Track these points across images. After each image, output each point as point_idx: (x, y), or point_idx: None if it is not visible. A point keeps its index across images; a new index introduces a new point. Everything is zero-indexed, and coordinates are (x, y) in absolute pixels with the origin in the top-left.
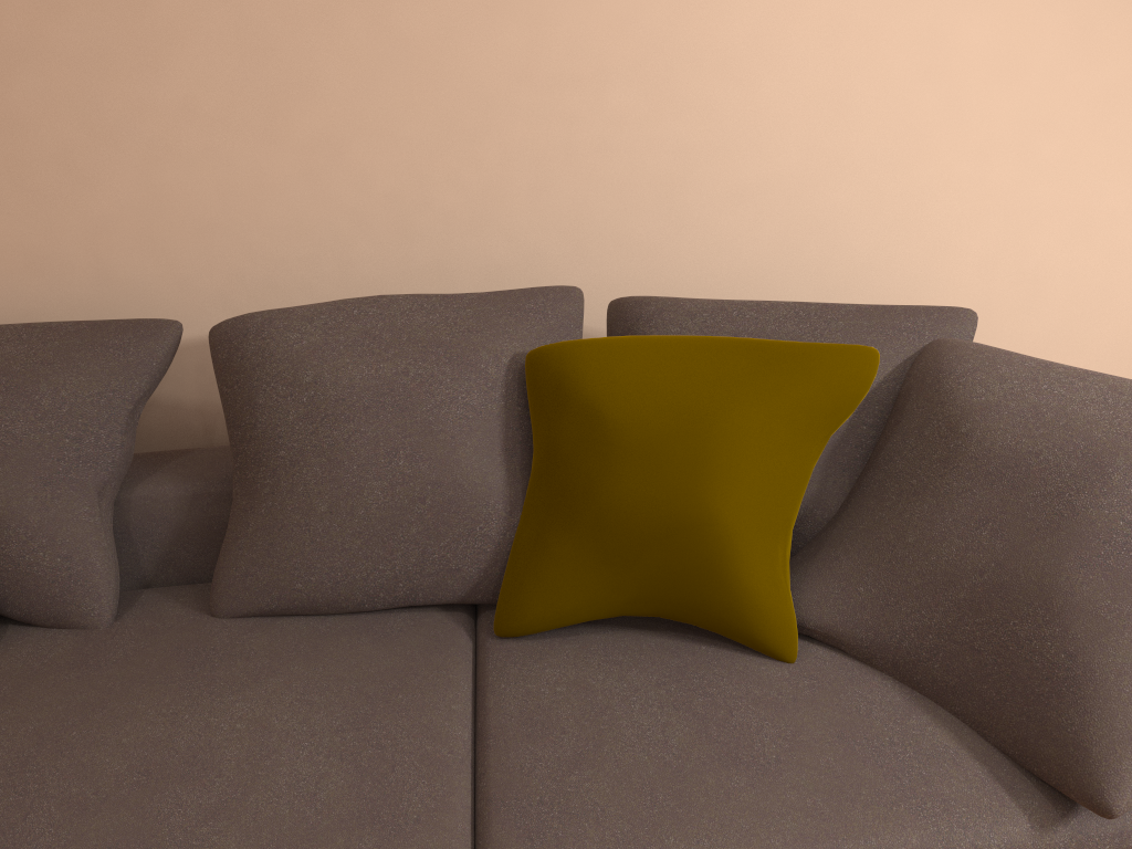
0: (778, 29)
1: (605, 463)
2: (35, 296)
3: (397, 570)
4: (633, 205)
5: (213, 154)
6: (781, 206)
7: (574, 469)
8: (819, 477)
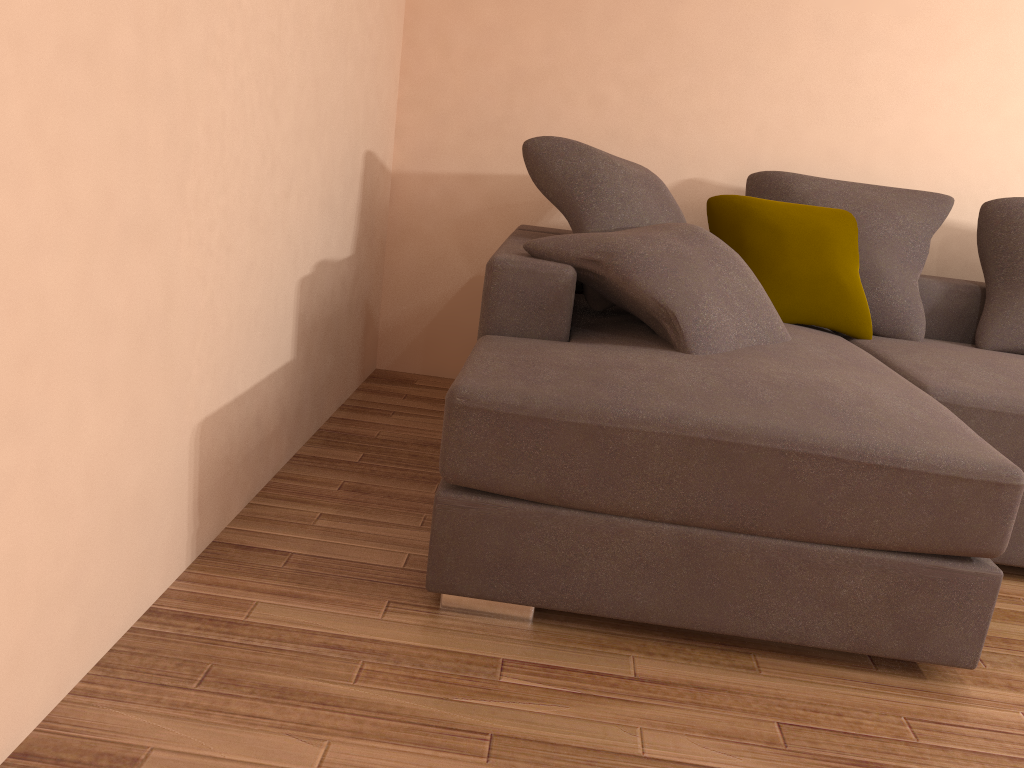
0: None
1: None
2: (824, 175)
3: None
4: None
5: (954, 114)
6: None
7: None
8: None
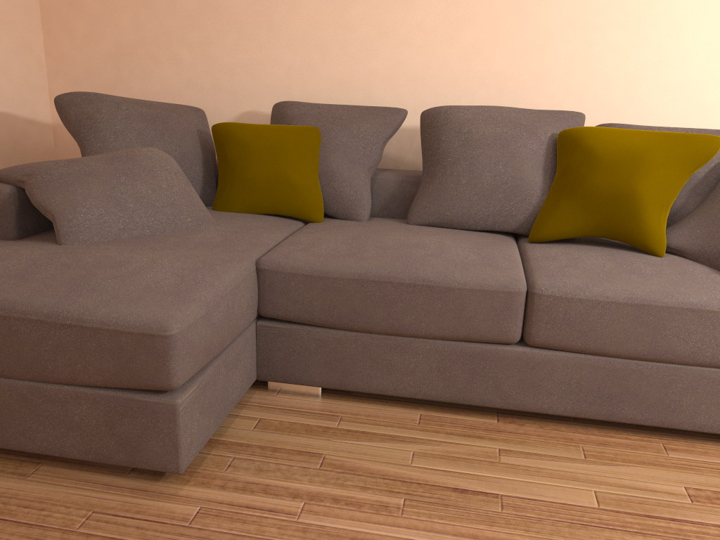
0: (698, 10)
1: (591, 170)
2: (339, 100)
3: (489, 212)
4: (611, 88)
5: (426, 46)
6: (685, 96)
7: (576, 173)
8: (686, 196)
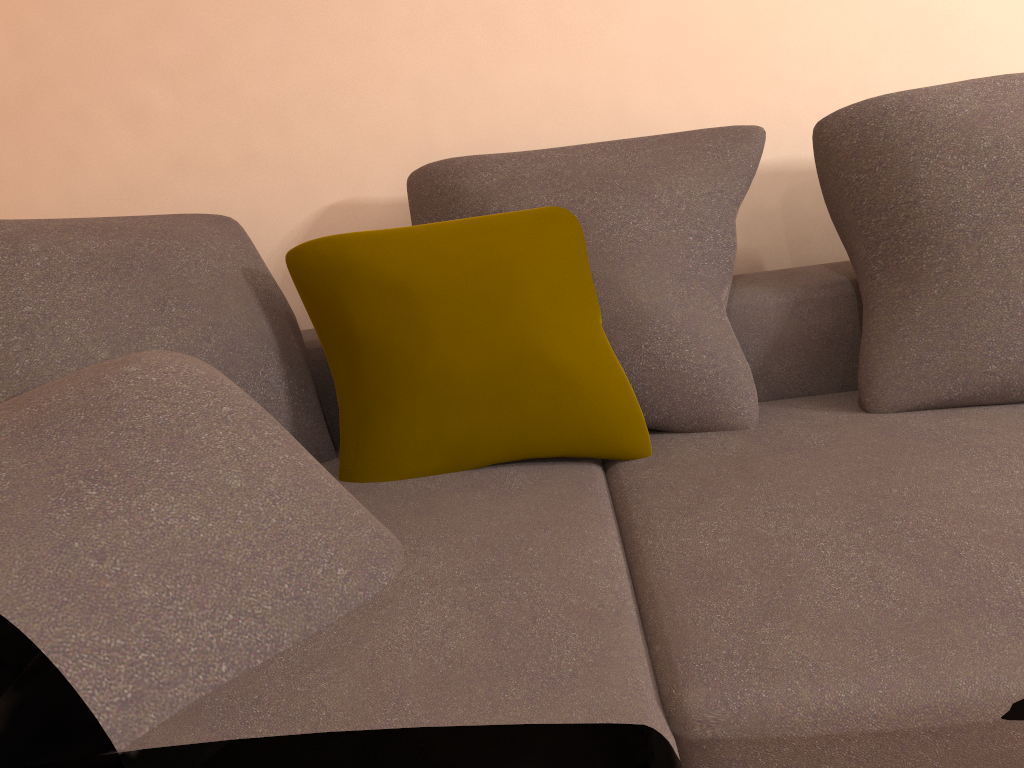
0: None
1: None
2: (552, 139)
3: None
4: None
5: None
6: None
7: None
8: None
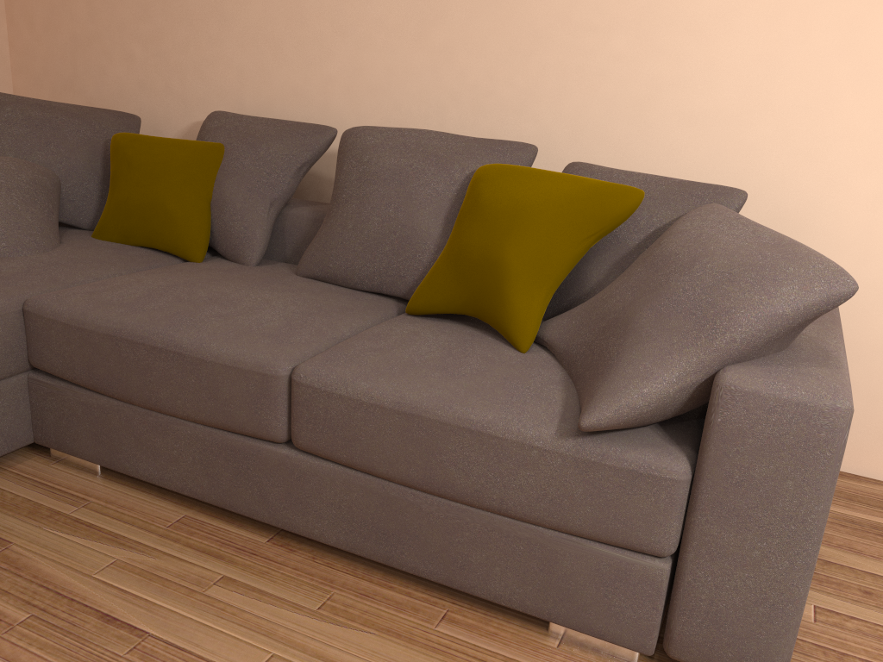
0: (735, 7)
1: (471, 224)
2: (293, 113)
3: (375, 269)
4: (615, 113)
5: (388, 48)
6: (716, 130)
7: (460, 226)
8: (607, 272)
